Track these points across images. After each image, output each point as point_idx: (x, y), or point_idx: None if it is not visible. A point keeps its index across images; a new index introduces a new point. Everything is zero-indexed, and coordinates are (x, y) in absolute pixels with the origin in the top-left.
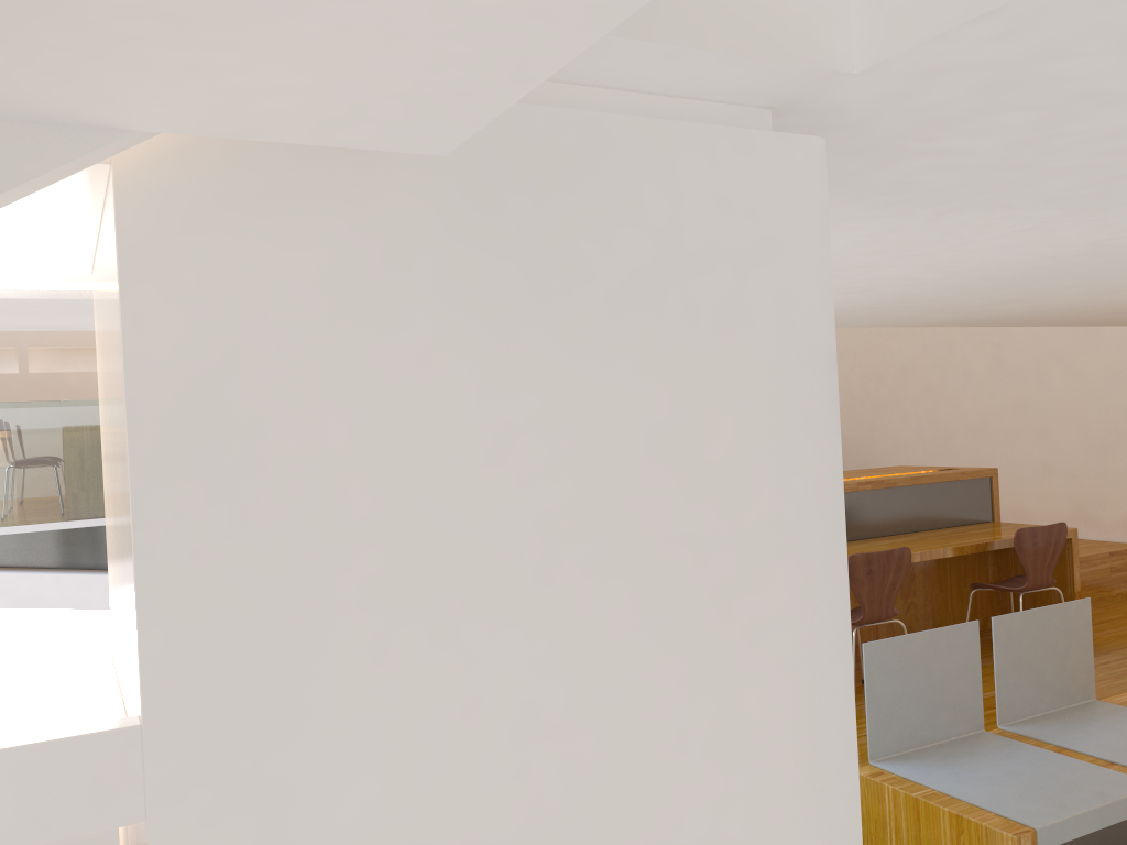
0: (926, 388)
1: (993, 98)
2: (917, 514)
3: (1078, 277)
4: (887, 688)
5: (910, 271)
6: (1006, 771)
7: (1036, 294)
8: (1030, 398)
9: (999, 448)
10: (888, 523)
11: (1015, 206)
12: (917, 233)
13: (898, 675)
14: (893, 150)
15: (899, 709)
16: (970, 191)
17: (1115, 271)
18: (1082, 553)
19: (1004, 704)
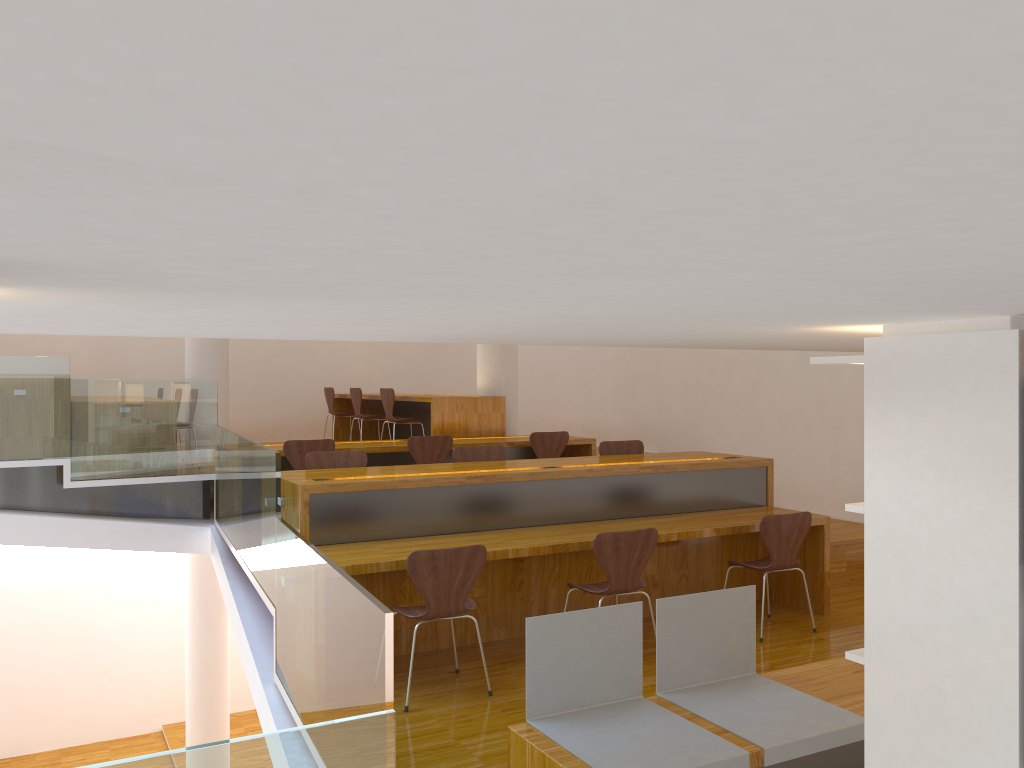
0: (745, 381)
1: (117, 256)
2: (695, 496)
3: (627, 328)
4: (548, 657)
5: (447, 321)
6: (633, 734)
7: (631, 334)
8: (827, 396)
9: (801, 438)
10: (667, 503)
11: (384, 297)
12: (359, 306)
13: (559, 646)
14: (141, 273)
15: (559, 675)
16: (308, 290)
17: (646, 326)
18: (851, 537)
19: (663, 674)
